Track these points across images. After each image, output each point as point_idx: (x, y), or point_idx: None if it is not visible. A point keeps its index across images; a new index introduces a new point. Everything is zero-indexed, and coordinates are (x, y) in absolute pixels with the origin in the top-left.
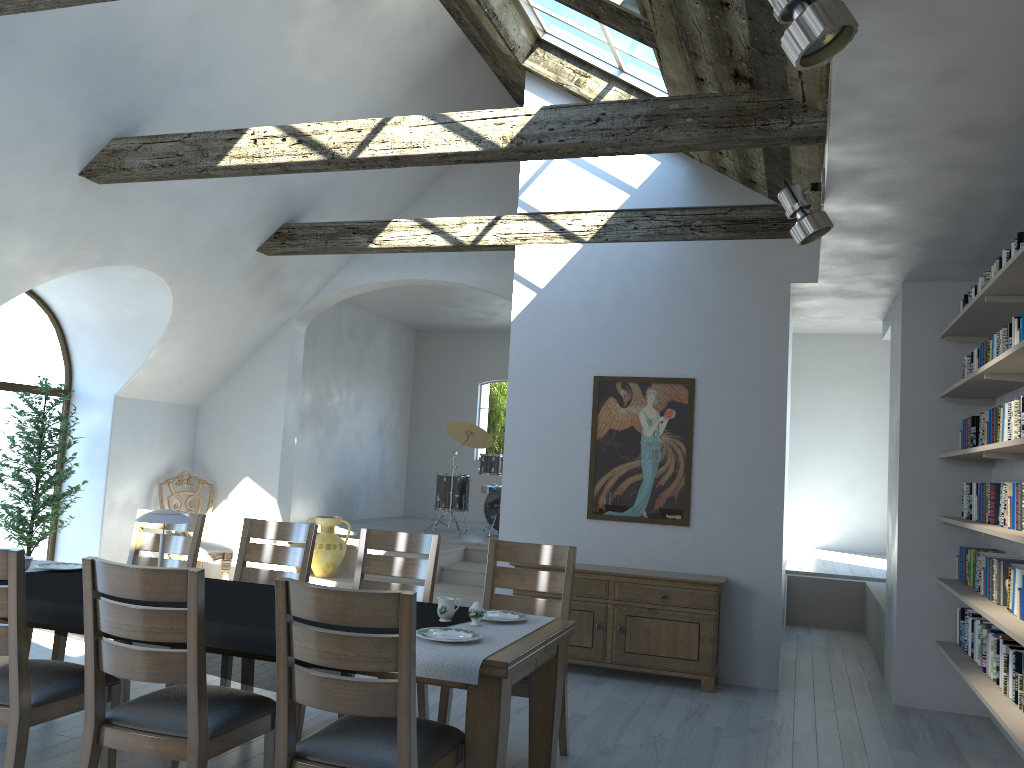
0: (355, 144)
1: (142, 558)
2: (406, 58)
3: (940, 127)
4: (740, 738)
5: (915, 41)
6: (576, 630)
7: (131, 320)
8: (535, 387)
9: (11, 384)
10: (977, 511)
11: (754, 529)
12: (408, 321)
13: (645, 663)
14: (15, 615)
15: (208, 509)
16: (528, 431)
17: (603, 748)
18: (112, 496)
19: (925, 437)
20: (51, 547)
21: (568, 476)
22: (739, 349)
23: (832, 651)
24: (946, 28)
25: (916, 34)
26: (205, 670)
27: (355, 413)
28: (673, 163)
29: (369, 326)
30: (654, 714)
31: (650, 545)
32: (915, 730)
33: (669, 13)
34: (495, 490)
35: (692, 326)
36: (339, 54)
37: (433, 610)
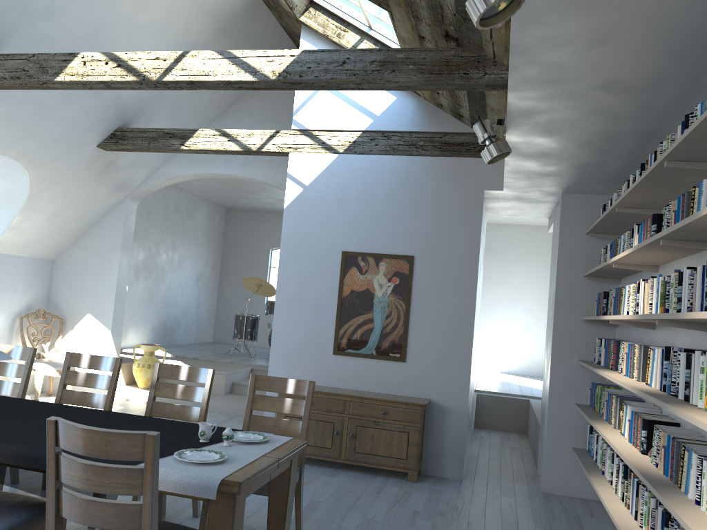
0: (161, 70)
1: None
2: (212, 8)
3: (588, 82)
4: (430, 520)
5: (570, 13)
6: (321, 435)
7: None
8: (299, 257)
9: None
10: (604, 359)
11: (451, 365)
12: (220, 202)
13: (369, 460)
14: None
15: (58, 337)
16: (293, 289)
17: (329, 529)
18: None
19: (572, 304)
20: None
21: (320, 323)
22: (446, 236)
23: (503, 449)
24: (593, 4)
25: (570, 8)
26: None
27: (178, 268)
28: (405, 99)
29: (191, 205)
30: (371, 500)
31: (377, 375)
32: (554, 512)
33: None
34: None
35: (414, 218)
36: (159, 1)
37: (198, 431)
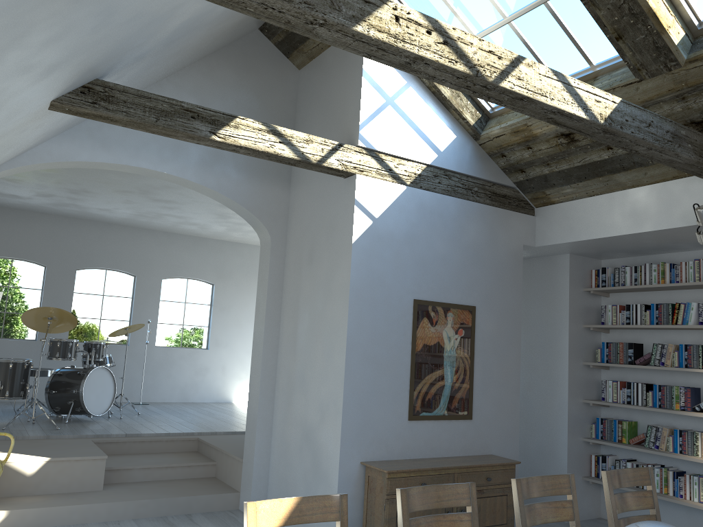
0: (497, 70)
1: None
2: None
3: None
4: None
5: None
6: None
7: None
8: (371, 305)
9: None
10: (651, 401)
11: (505, 417)
12: None
13: None
14: None
15: None
16: (365, 345)
17: None
18: None
19: (578, 351)
20: None
21: (395, 384)
22: (498, 287)
23: None
24: None
25: None
26: None
27: None
28: (463, 139)
29: None
30: None
31: (448, 437)
32: None
33: None
34: (62, 375)
35: (473, 266)
36: None
37: None
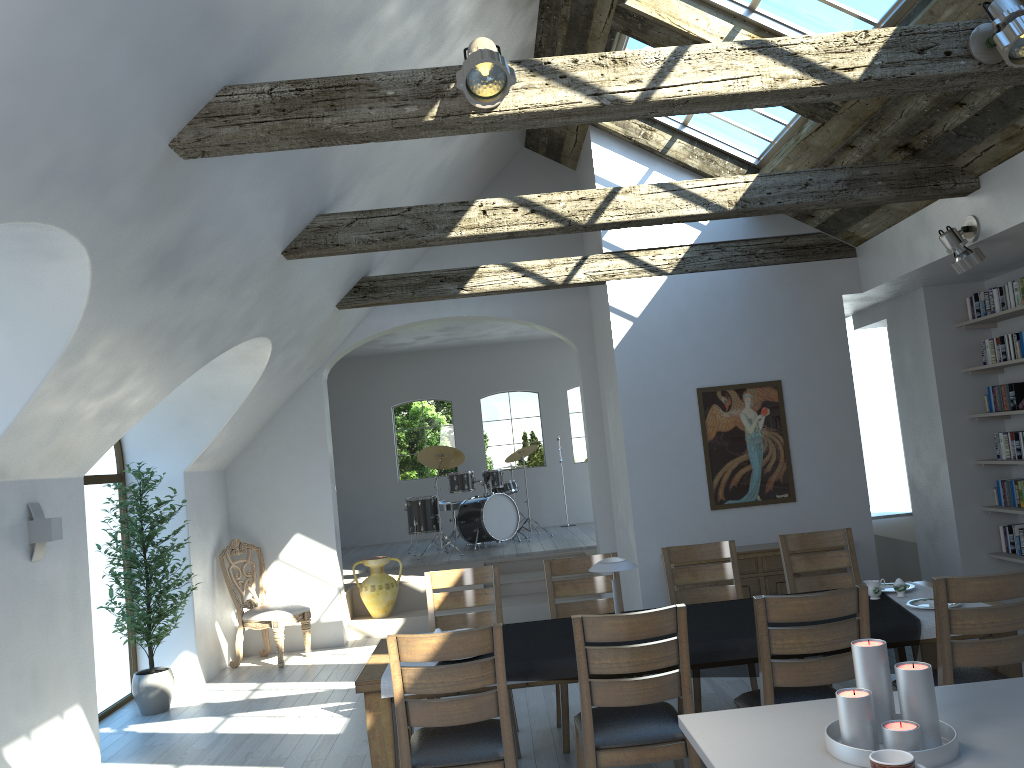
0: (590, 211)
1: (443, 617)
2: None
3: None
4: None
5: None
6: None
7: (206, 390)
8: (646, 404)
9: (89, 477)
10: None
11: (846, 494)
12: None
13: None
14: (688, 660)
15: (262, 573)
16: (646, 443)
17: None
18: (195, 577)
19: (957, 403)
20: (133, 645)
21: (688, 477)
22: (811, 352)
23: None
24: None
25: None
26: None
27: None
28: None
29: None
30: None
31: (767, 522)
32: None
33: (879, 103)
34: (467, 505)
35: (771, 337)
36: None
37: None
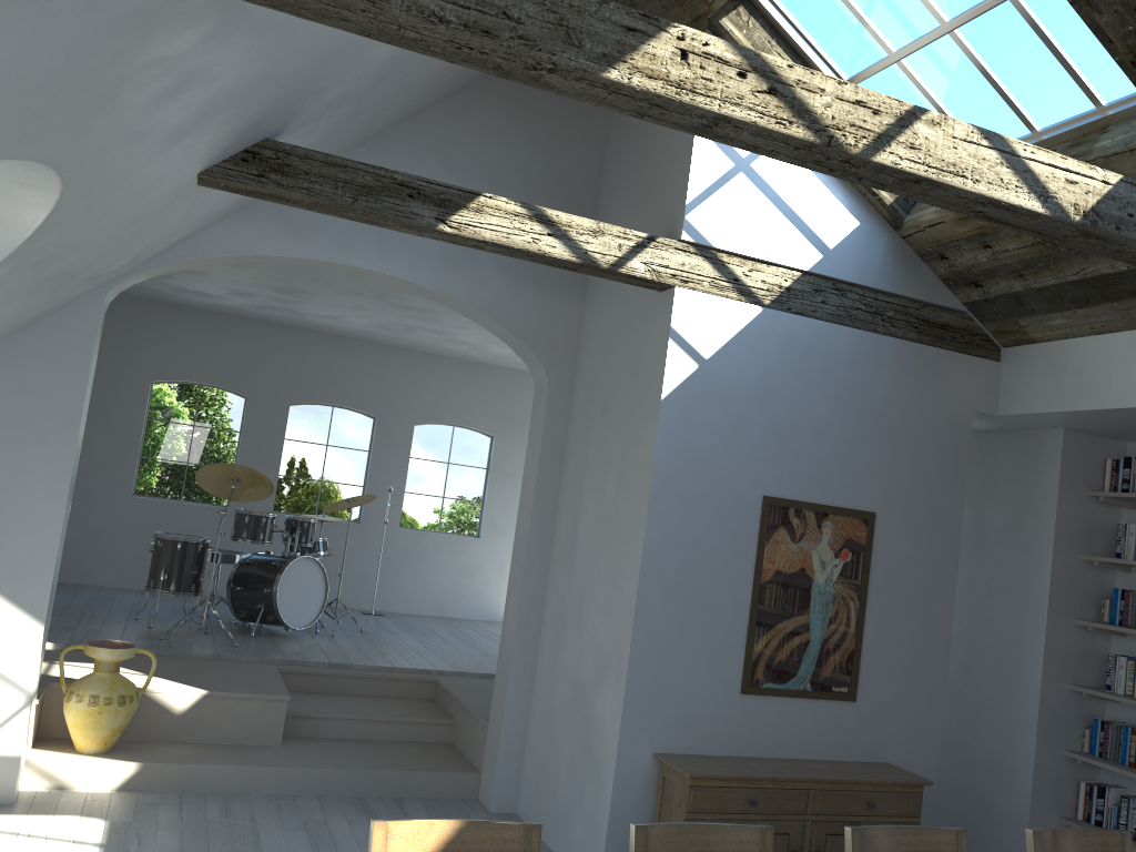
0: (869, 134)
1: None
2: None
3: None
4: None
5: None
6: None
7: None
8: (687, 502)
9: None
10: None
11: (918, 703)
12: None
13: None
14: None
15: None
16: (673, 566)
17: None
18: None
19: (1067, 600)
20: None
21: (721, 633)
22: (920, 482)
23: None
24: None
25: None
26: None
27: None
28: (873, 229)
29: None
30: None
31: (811, 727)
32: None
33: None
34: (252, 564)
35: (876, 445)
36: None
37: None
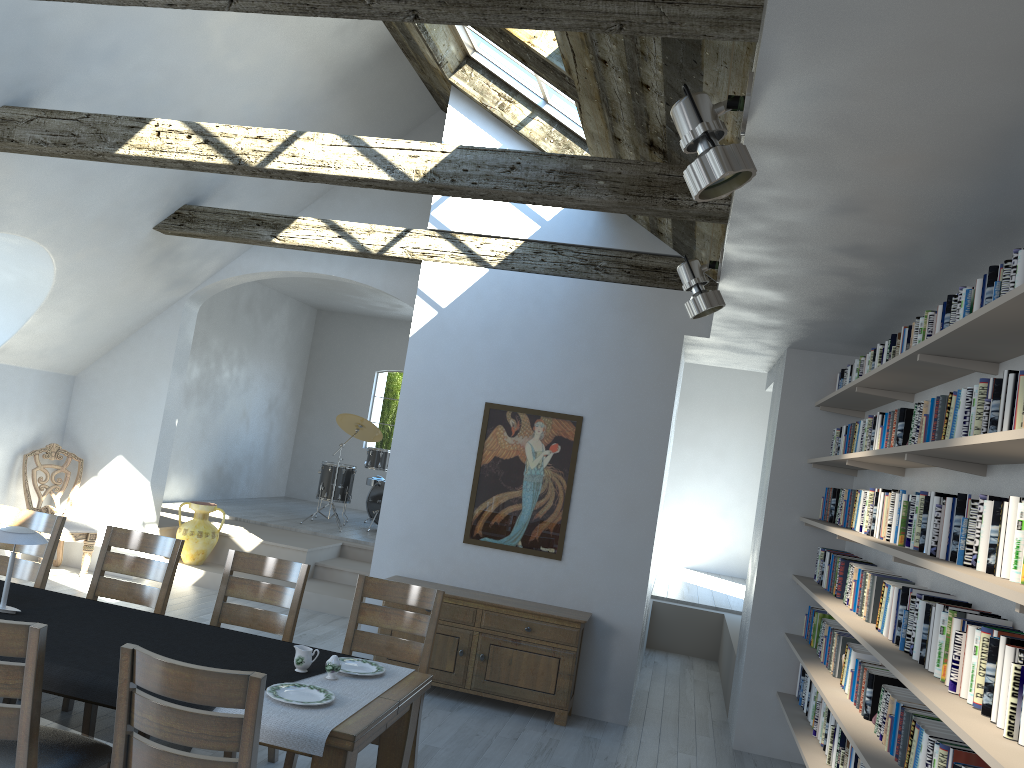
0: (264, 153)
1: None
2: (330, 55)
3: (829, 244)
4: None
5: (810, 181)
6: (440, 654)
7: (9, 284)
8: (426, 406)
9: None
10: (827, 580)
11: (622, 569)
12: (310, 301)
13: (503, 692)
14: None
15: (75, 485)
16: (414, 449)
17: None
18: None
19: (790, 499)
20: None
21: (449, 498)
22: (628, 393)
23: (684, 682)
24: (839, 176)
25: (812, 176)
26: (38, 727)
27: (244, 391)
28: None
29: (268, 303)
30: (505, 749)
31: (522, 575)
32: None
33: (592, 78)
34: (380, 485)
35: (586, 365)
36: (260, 45)
37: (291, 654)
